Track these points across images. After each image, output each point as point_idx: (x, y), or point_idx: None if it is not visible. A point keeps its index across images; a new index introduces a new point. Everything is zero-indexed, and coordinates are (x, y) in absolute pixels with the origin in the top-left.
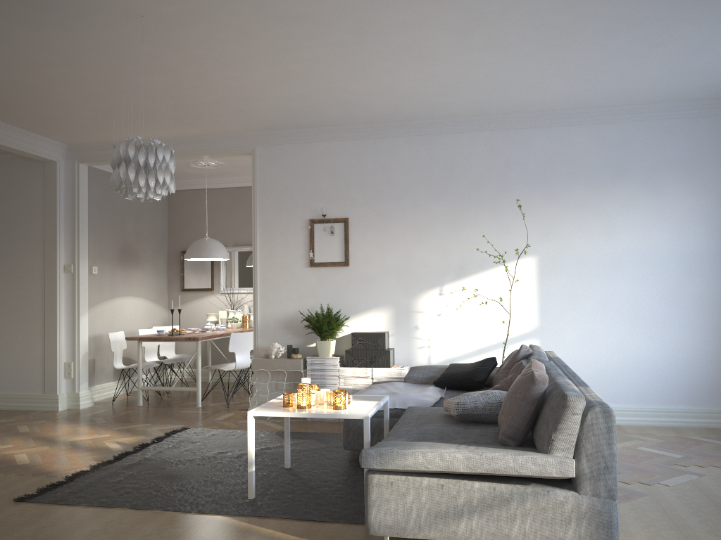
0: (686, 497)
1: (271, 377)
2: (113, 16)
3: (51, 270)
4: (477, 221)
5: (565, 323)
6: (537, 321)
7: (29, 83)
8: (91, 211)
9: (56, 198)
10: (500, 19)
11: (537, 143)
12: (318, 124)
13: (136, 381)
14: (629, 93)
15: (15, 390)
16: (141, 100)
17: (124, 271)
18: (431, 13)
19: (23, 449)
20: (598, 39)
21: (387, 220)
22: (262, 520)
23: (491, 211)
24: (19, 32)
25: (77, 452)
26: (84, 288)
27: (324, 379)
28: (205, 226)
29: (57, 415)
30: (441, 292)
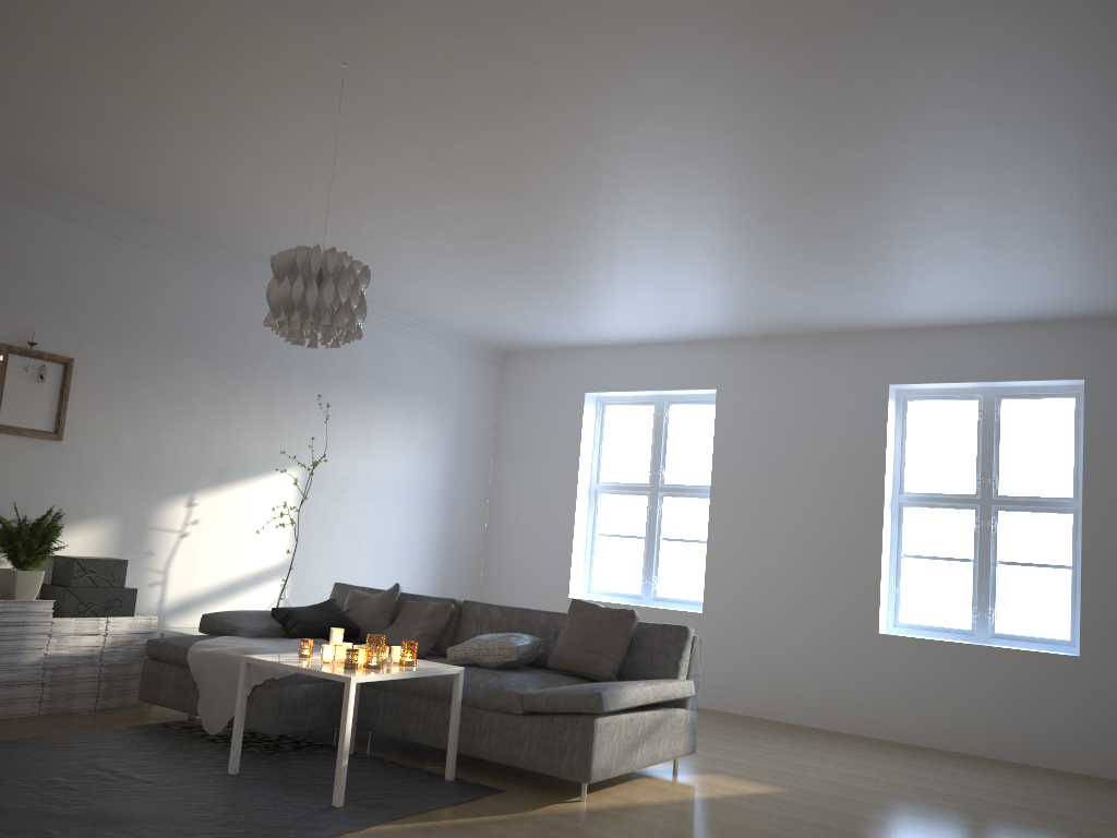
0: None
1: None
2: (316, 39)
3: None
4: (248, 408)
5: (319, 556)
6: (293, 552)
7: None
8: None
9: None
10: (537, 244)
11: None
12: (71, 189)
13: None
14: (437, 310)
15: None
16: None
17: None
18: (521, 218)
19: None
20: (535, 280)
21: (133, 378)
22: (429, 816)
23: (265, 398)
24: None
25: None
26: None
27: (19, 640)
28: None
29: None
30: (192, 501)
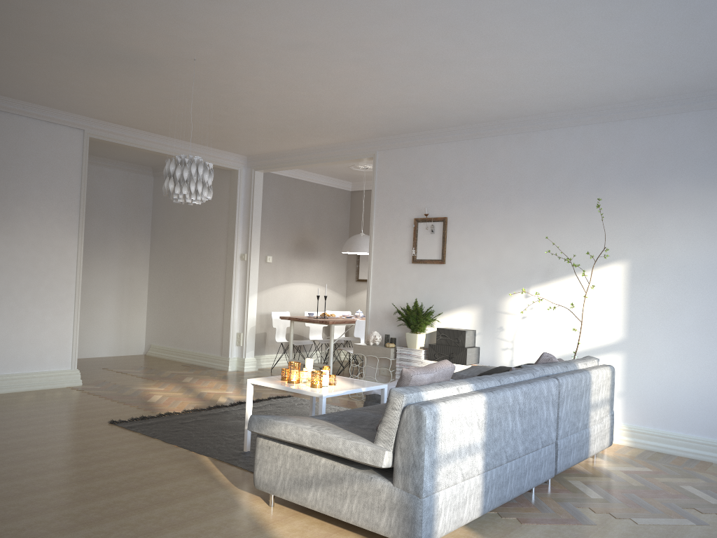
0: (633, 536)
1: (376, 362)
2: (177, 61)
3: (230, 257)
4: (567, 222)
5: (656, 338)
6: (624, 333)
7: (176, 113)
8: (269, 210)
9: (236, 200)
10: (476, 21)
11: (637, 136)
12: (421, 128)
13: (307, 356)
14: None
15: (205, 351)
16: (260, 119)
17: (300, 261)
18: (405, 26)
19: (165, 392)
20: (606, 24)
21: (481, 220)
22: (227, 466)
23: (583, 211)
24: (135, 79)
25: (193, 400)
26: (255, 273)
27: None
28: (361, 223)
29: (223, 373)
30: (527, 294)
